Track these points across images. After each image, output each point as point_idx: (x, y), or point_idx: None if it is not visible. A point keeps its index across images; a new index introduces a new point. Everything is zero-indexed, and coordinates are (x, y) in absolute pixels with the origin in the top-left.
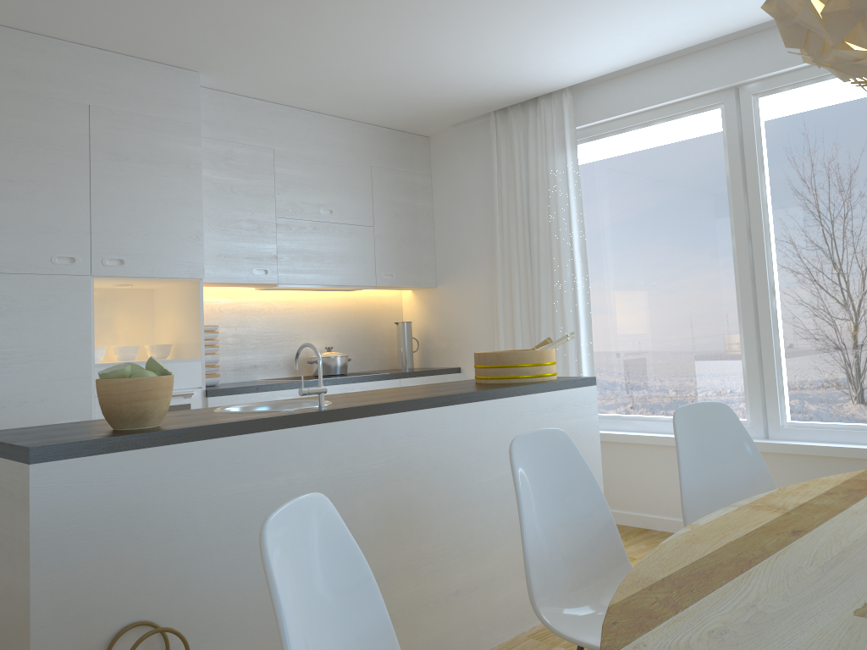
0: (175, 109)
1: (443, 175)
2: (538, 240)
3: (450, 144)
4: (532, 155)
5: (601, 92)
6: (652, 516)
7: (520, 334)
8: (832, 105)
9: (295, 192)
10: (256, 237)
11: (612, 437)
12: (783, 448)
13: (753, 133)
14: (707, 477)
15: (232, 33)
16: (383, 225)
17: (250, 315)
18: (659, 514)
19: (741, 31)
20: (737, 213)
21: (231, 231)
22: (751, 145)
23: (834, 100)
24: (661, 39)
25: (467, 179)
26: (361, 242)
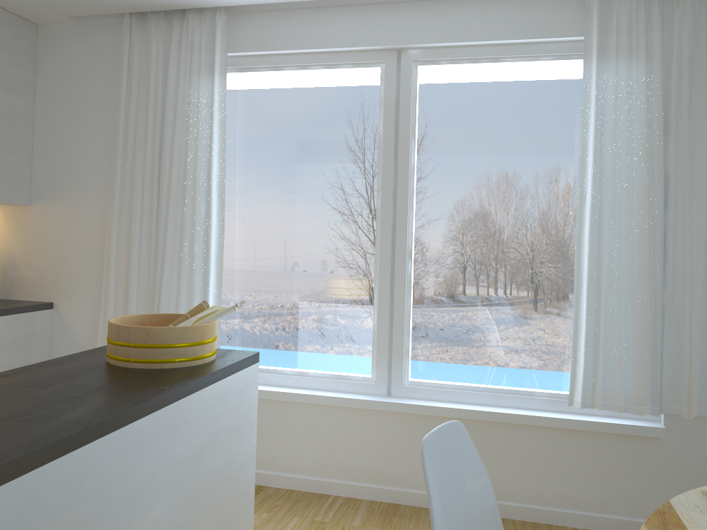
0: None
1: (52, 74)
2: (170, 170)
3: (66, 39)
4: (172, 73)
5: (260, 22)
6: (267, 472)
7: (136, 273)
8: (483, 87)
9: None
10: None
11: None
12: (408, 408)
13: (410, 99)
14: (450, 525)
15: None
16: None
17: None
18: (276, 470)
19: None
20: (386, 175)
21: None
22: (406, 111)
23: (485, 83)
24: None
25: (85, 85)
26: None
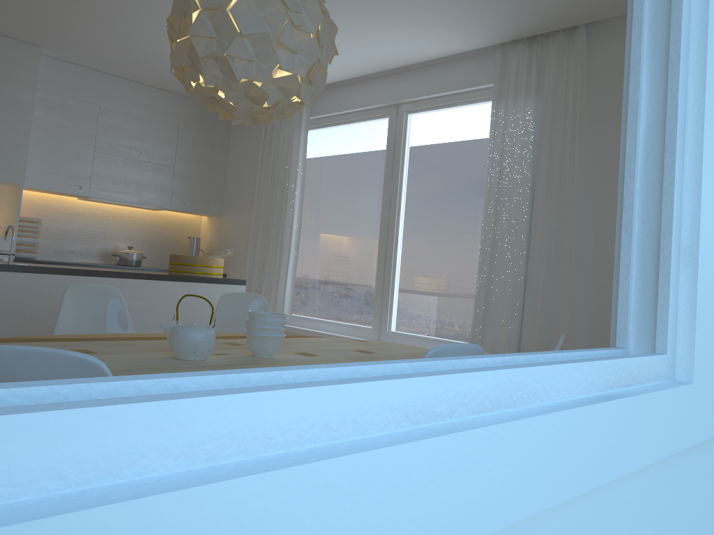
0: (18, 70)
1: (236, 138)
2: (277, 191)
3: None
4: (282, 132)
5: (327, 96)
6: None
7: (258, 255)
8: (444, 125)
9: (113, 136)
10: (76, 163)
11: (297, 330)
12: None
13: (401, 137)
14: None
15: (50, 26)
16: (183, 167)
17: (74, 216)
18: None
19: (402, 68)
20: (386, 189)
21: (57, 156)
22: (399, 145)
23: (445, 122)
24: (347, 66)
25: (249, 143)
26: (162, 177)
